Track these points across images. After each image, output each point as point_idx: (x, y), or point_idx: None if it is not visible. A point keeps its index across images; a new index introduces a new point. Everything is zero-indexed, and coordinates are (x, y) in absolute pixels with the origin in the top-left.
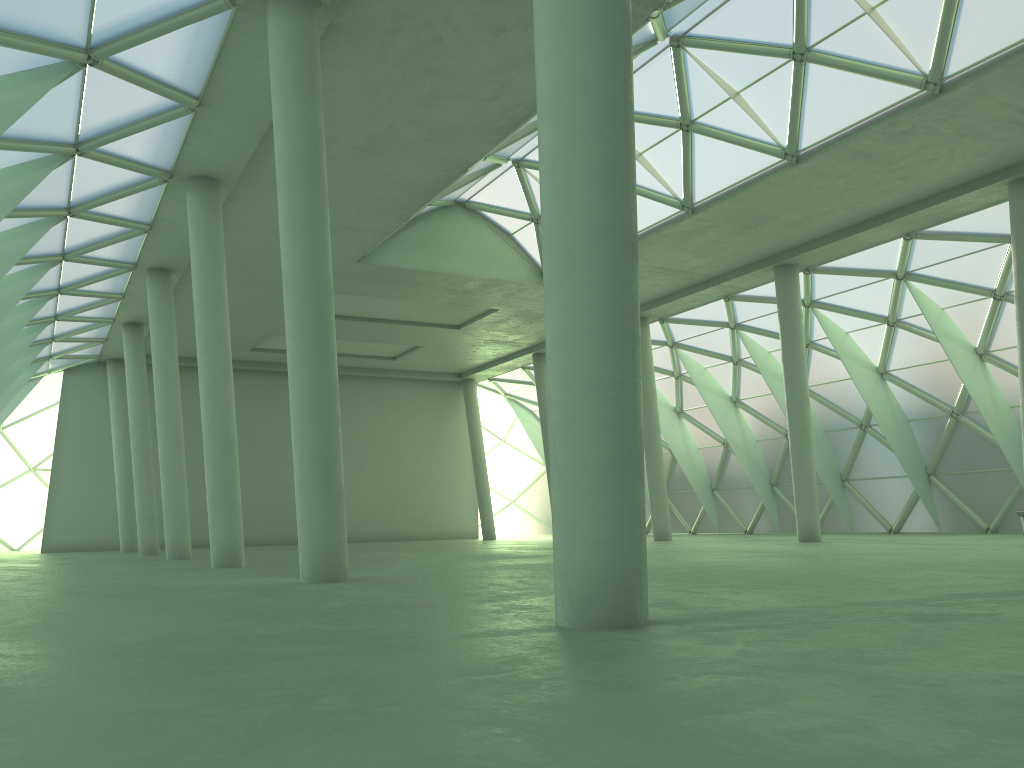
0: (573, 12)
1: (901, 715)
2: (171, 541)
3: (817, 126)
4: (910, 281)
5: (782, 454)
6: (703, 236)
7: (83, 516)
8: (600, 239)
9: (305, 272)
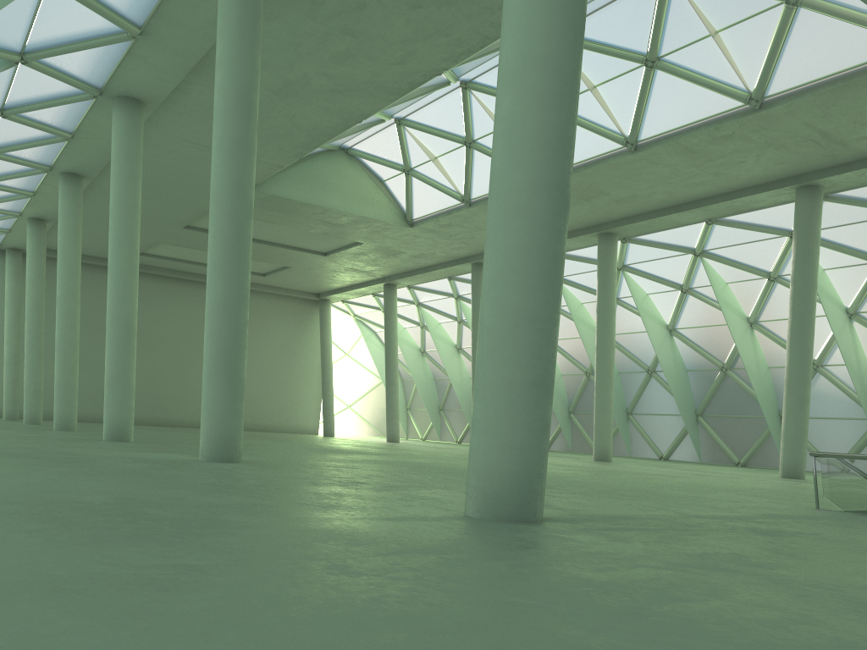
0: None
1: (834, 613)
2: (60, 414)
3: (656, 123)
4: (705, 258)
5: (581, 388)
6: None
7: None
8: (544, 194)
9: (232, 192)
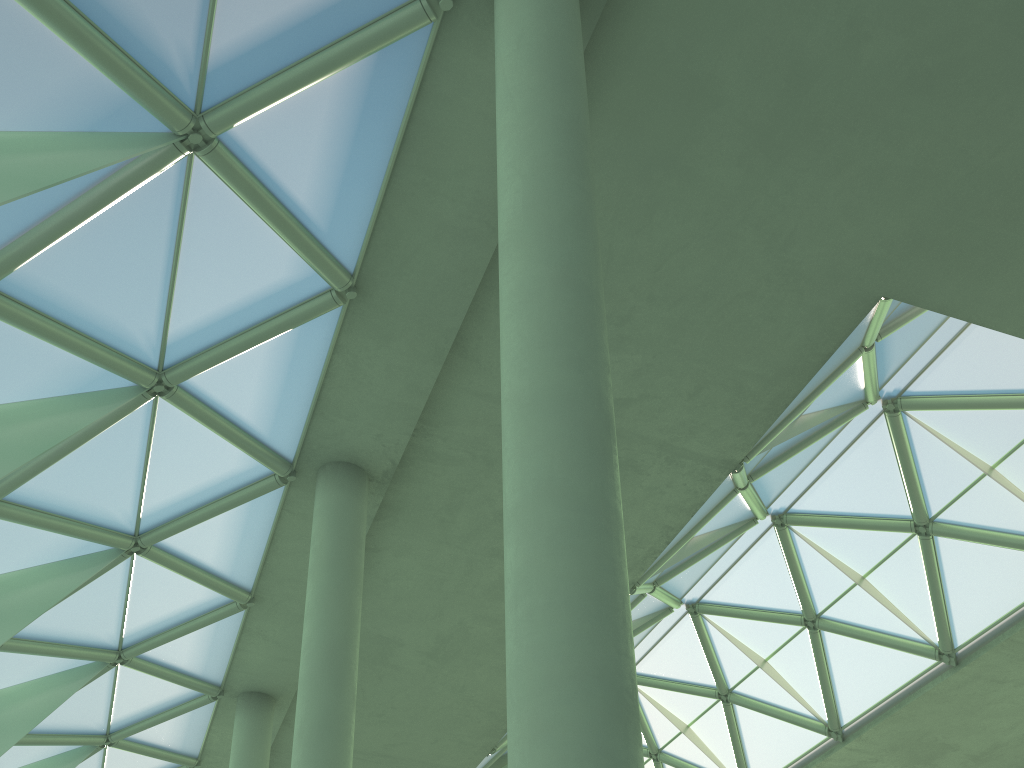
0: (537, 404)
1: None
2: None
3: (969, 614)
4: None
5: None
6: None
7: None
8: (575, 694)
9: None
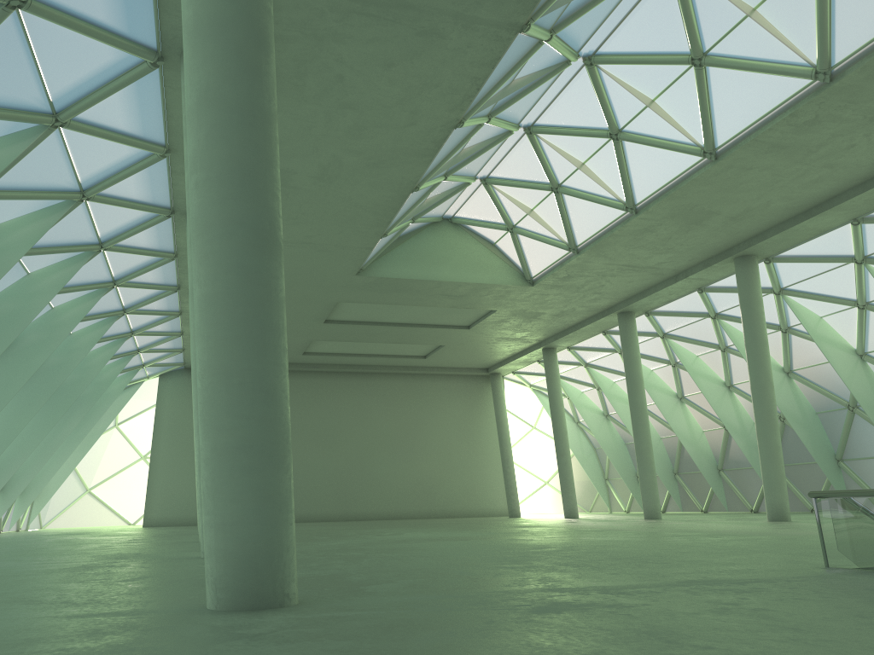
0: (198, 30)
1: None
2: None
3: (727, 124)
4: (870, 264)
5: None
6: (655, 234)
7: (175, 496)
8: (223, 234)
9: None
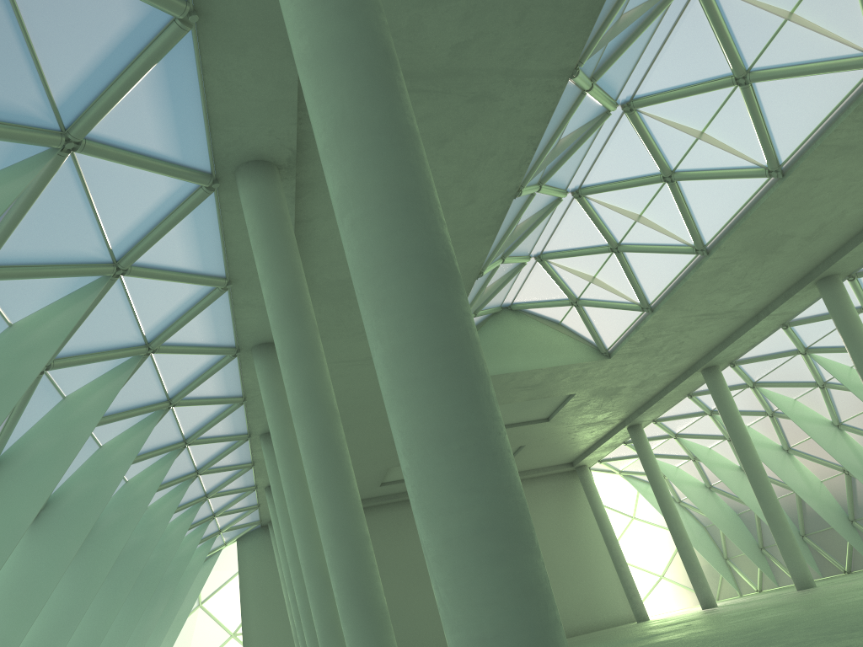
0: (320, 56)
1: None
2: None
3: (787, 136)
4: None
5: None
6: (729, 272)
7: None
8: (399, 273)
9: (306, 401)
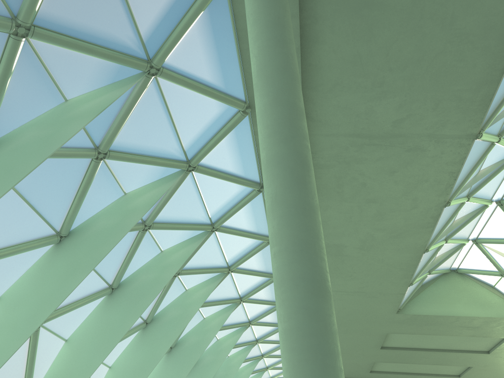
0: (269, 163)
1: None
2: None
3: None
4: None
5: None
6: None
7: None
8: (292, 286)
9: None
